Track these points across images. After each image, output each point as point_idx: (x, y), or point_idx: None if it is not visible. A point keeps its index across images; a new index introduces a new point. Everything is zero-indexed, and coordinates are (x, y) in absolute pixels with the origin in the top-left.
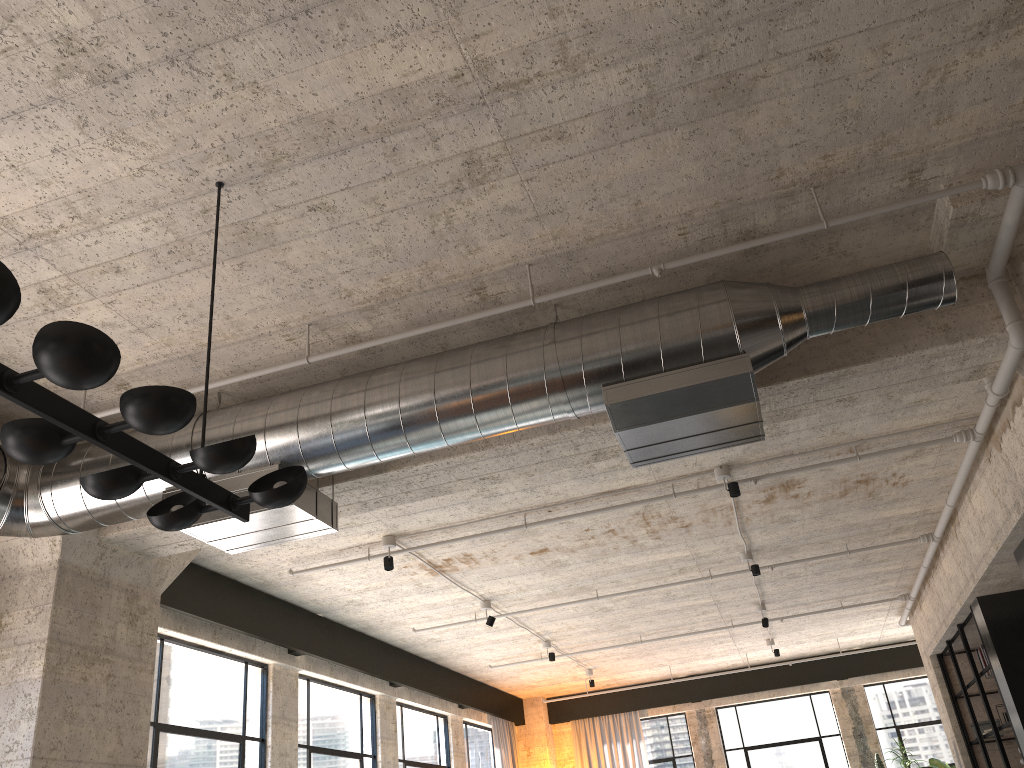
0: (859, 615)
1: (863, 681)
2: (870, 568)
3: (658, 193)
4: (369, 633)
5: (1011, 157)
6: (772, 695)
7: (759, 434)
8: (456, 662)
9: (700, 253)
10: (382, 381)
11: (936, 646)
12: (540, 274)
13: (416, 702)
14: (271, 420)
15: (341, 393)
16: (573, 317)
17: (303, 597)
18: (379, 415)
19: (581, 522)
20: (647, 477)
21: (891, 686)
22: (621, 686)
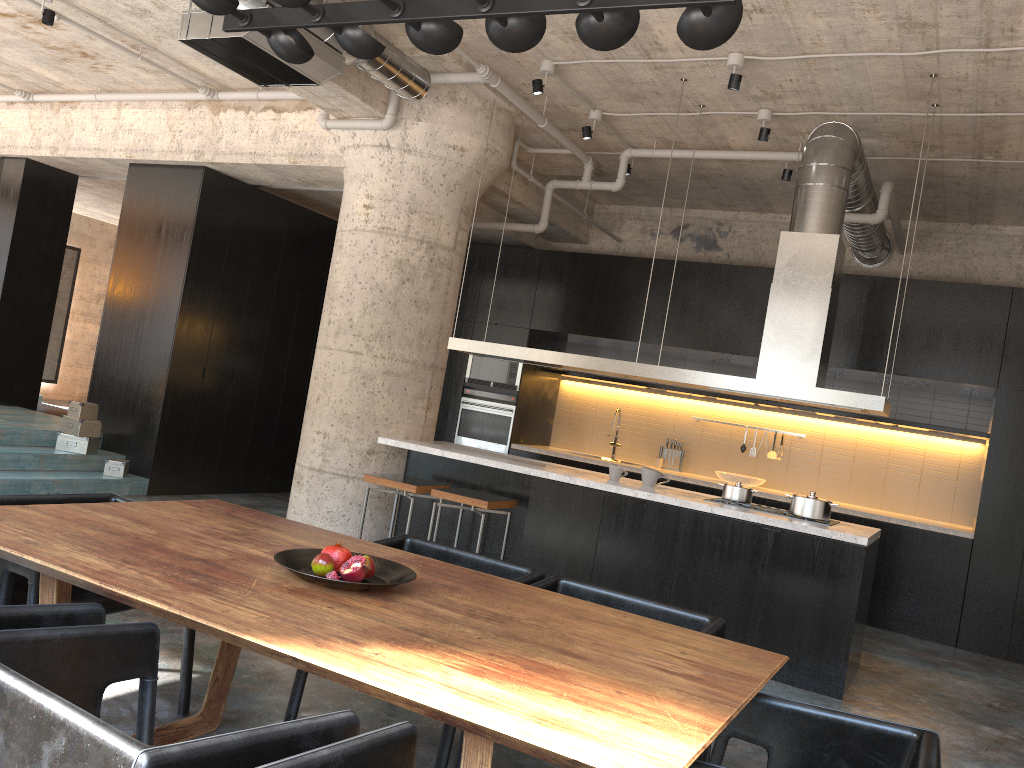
0: None
1: None
2: None
3: None
4: None
5: (478, 52)
6: None
7: (268, 85)
8: None
9: None
10: None
11: None
12: None
13: None
14: None
15: None
16: None
17: None
18: None
19: None
20: None
21: None
22: None
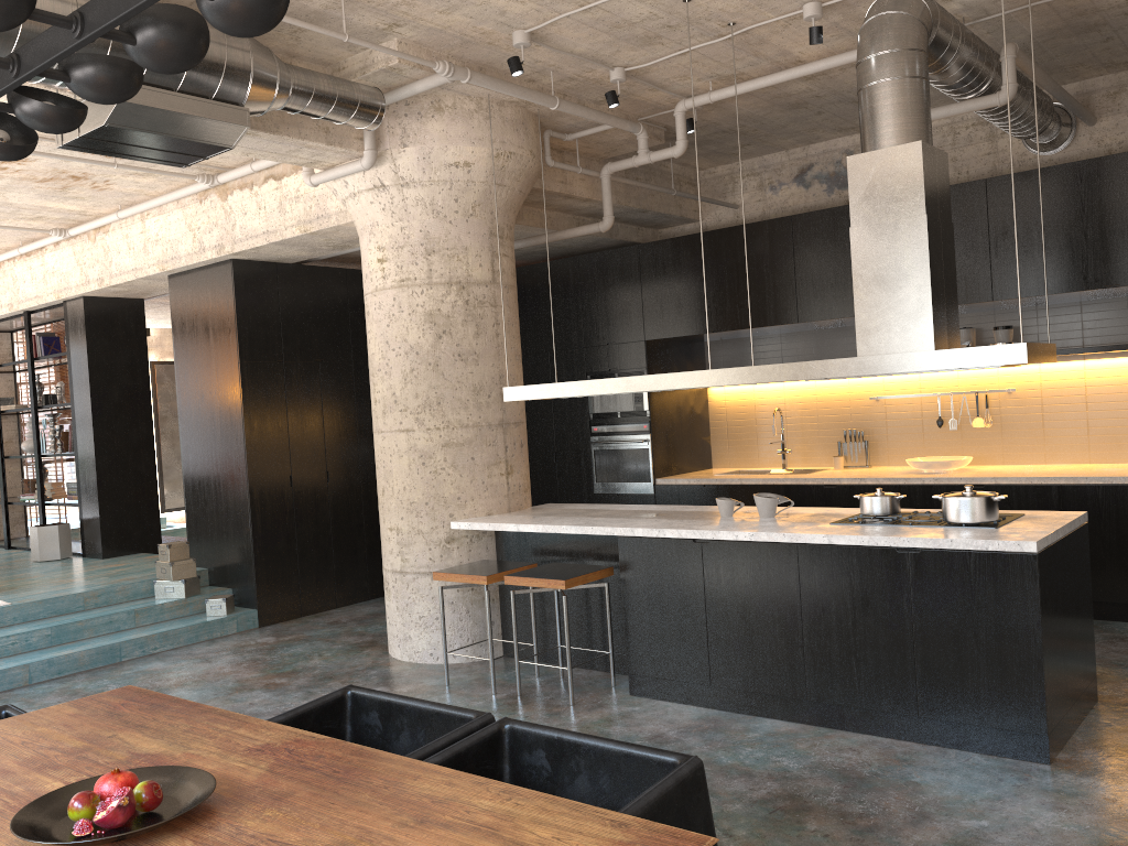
0: None
1: None
2: None
3: None
4: None
5: (439, 47)
6: None
7: (188, 164)
8: None
9: None
10: None
11: None
12: None
13: None
14: None
15: None
16: None
17: None
18: None
19: None
20: None
21: None
22: None
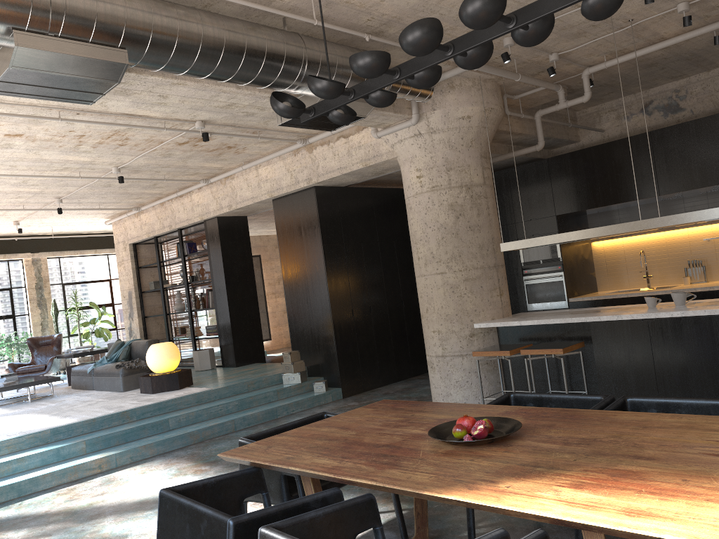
0: (90, 215)
1: (48, 255)
2: (147, 190)
3: (392, 2)
4: None
5: None
6: None
7: (335, 129)
8: None
9: (383, 38)
10: (212, 24)
11: (144, 239)
12: (307, 3)
13: None
14: (131, 14)
15: (185, 19)
16: (278, 26)
17: None
18: (210, 48)
19: (79, 126)
20: (163, 114)
21: (64, 260)
22: None
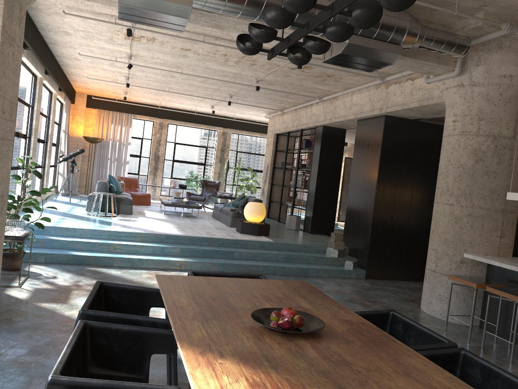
0: (255, 109)
1: (232, 131)
2: (284, 98)
3: None
4: (49, 45)
5: (506, 16)
6: (194, 126)
7: (372, 71)
8: (71, 70)
9: None
10: None
11: (282, 132)
12: None
13: (49, 84)
14: None
15: None
16: None
17: (43, 21)
18: None
19: (220, 48)
20: (270, 45)
21: (241, 136)
22: (128, 101)
